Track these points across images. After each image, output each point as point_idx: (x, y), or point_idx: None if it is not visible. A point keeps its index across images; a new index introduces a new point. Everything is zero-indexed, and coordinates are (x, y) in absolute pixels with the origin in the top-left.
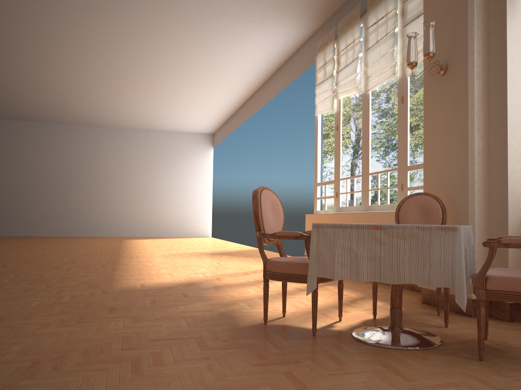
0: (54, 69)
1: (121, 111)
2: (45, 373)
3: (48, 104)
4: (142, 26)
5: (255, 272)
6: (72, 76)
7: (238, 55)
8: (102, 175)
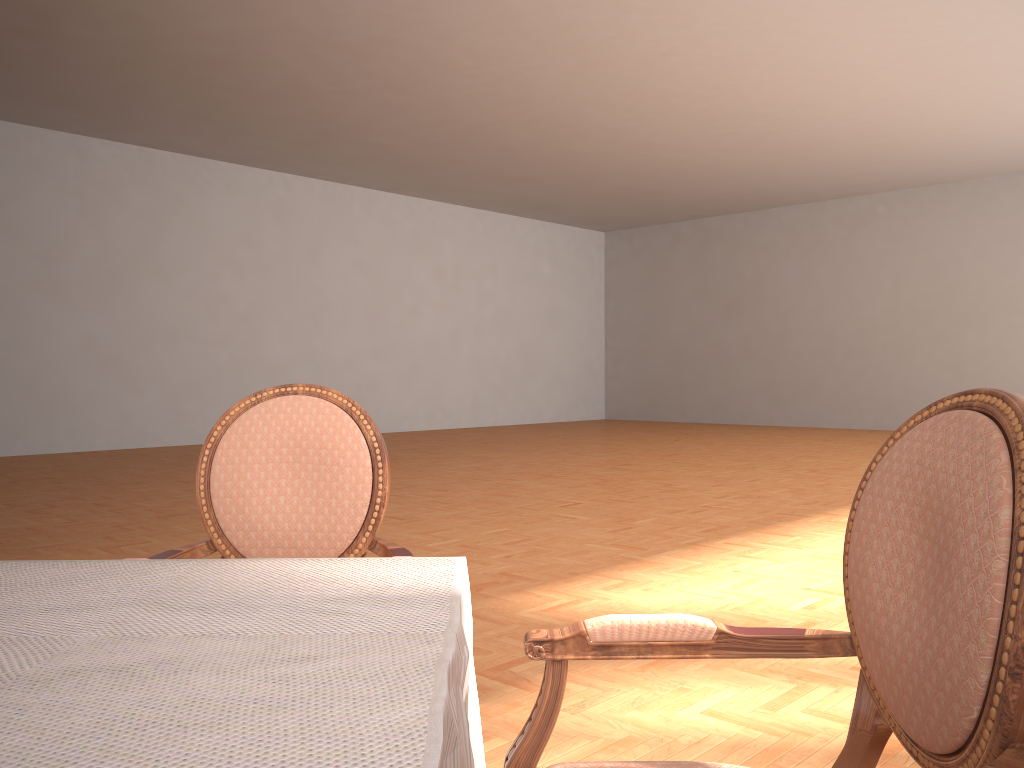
0: (805, 82)
1: None
2: None
3: (871, 154)
4: None
5: None
6: (852, 84)
7: None
8: None
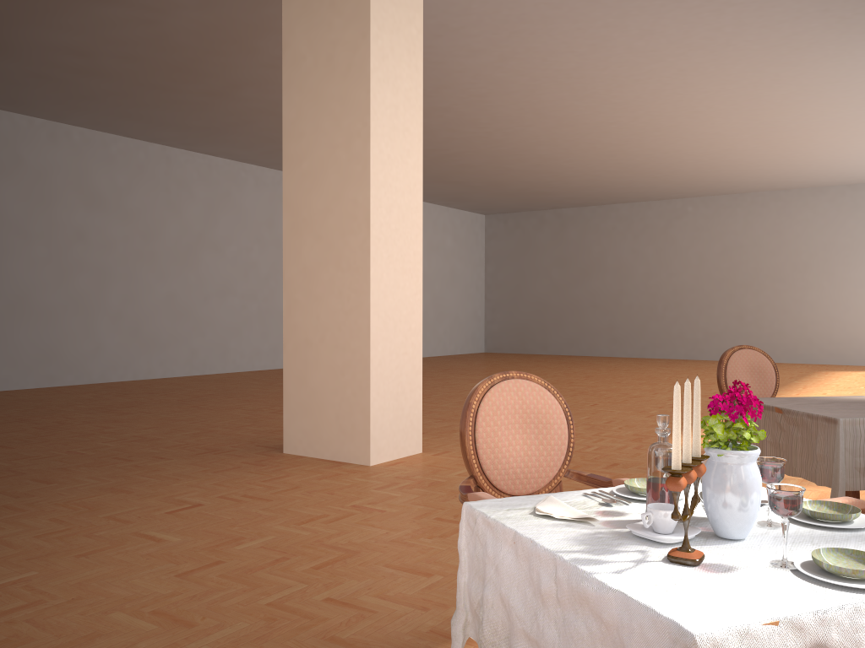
0: (683, 140)
1: (808, 167)
2: None
3: (698, 177)
4: (768, 71)
5: None
6: (710, 142)
7: None
8: (792, 267)
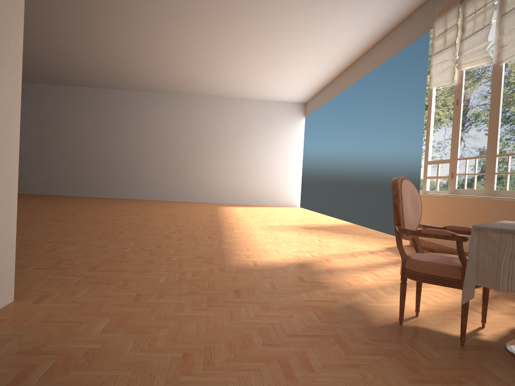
0: (160, 41)
1: (218, 81)
2: (200, 368)
3: (151, 75)
4: None
5: (362, 254)
6: (176, 48)
7: (344, 22)
8: (197, 143)
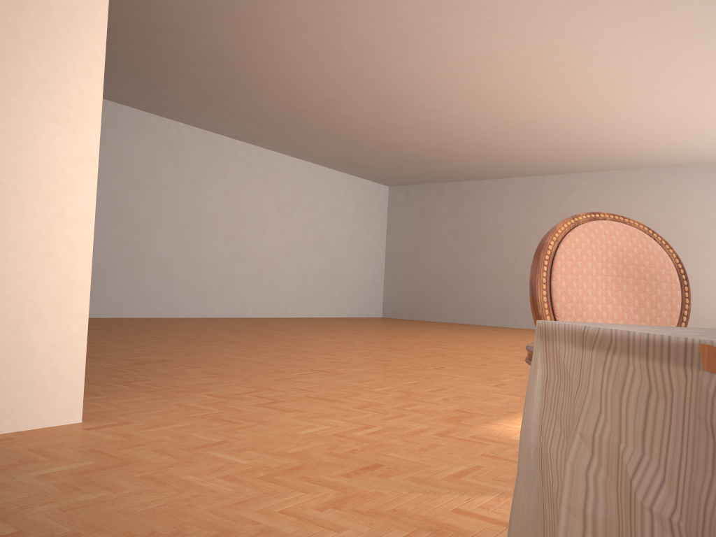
0: (572, 88)
1: (706, 134)
2: None
3: (591, 144)
4: None
5: None
6: (601, 92)
7: None
8: (686, 244)
